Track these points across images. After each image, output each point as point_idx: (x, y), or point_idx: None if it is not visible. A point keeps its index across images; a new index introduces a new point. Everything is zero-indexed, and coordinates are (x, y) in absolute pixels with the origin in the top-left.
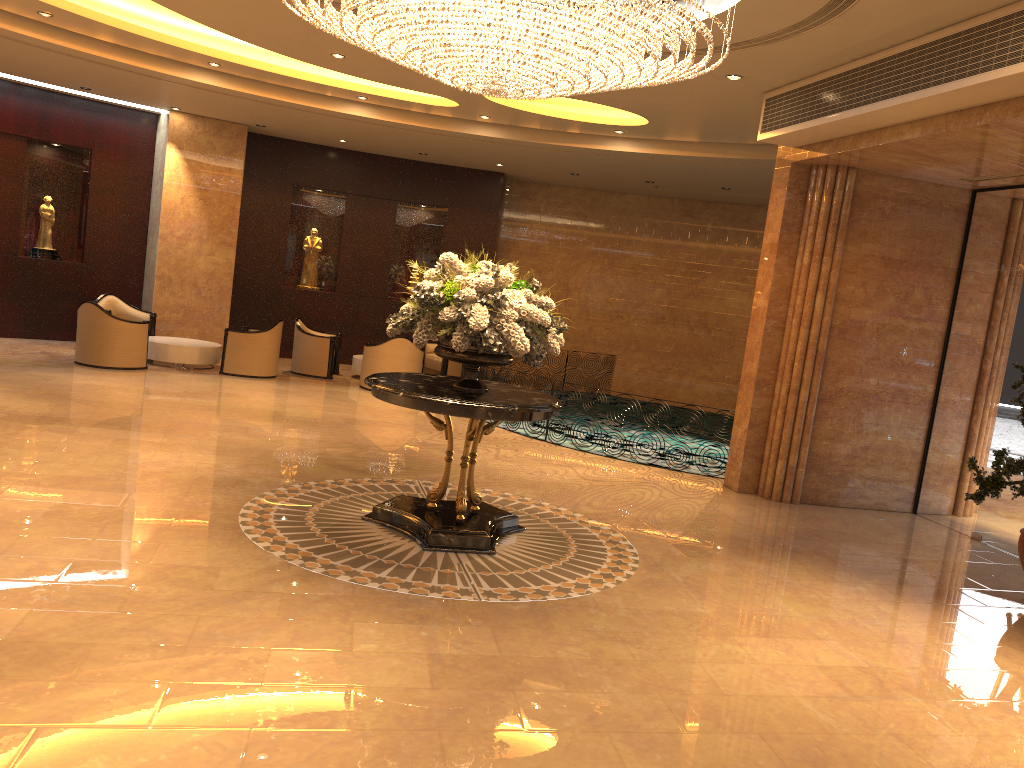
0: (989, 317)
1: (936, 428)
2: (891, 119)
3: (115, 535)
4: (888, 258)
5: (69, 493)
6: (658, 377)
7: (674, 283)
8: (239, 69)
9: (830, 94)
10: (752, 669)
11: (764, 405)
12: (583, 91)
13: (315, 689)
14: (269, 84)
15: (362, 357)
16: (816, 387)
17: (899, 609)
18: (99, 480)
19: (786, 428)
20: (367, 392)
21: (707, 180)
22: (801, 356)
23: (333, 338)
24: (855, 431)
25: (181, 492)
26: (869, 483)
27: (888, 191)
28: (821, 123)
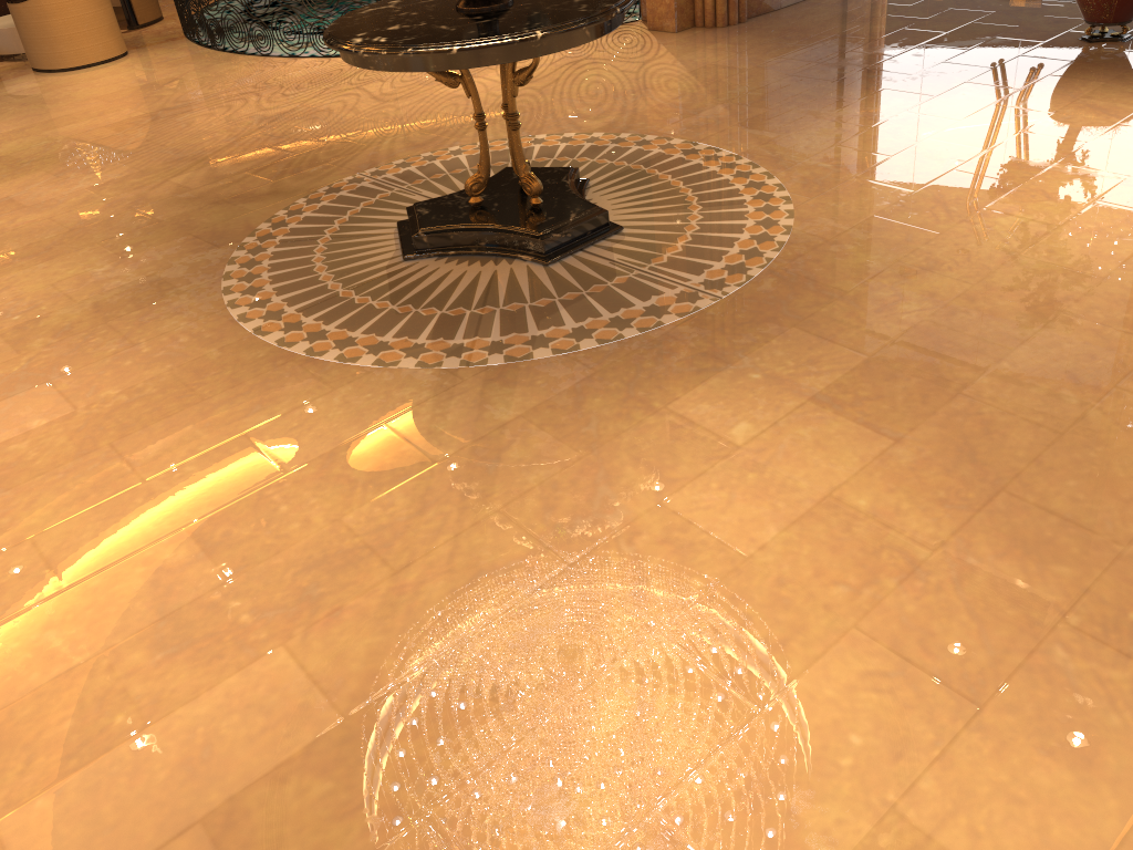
0: None
1: None
2: None
3: (161, 458)
4: None
5: None
6: None
7: None
8: None
9: None
10: (1067, 236)
11: None
12: None
13: (806, 524)
14: None
15: None
16: None
17: (1030, 101)
18: None
19: None
20: (61, 76)
21: None
22: None
23: None
24: None
25: (116, 342)
26: None
27: None
28: None
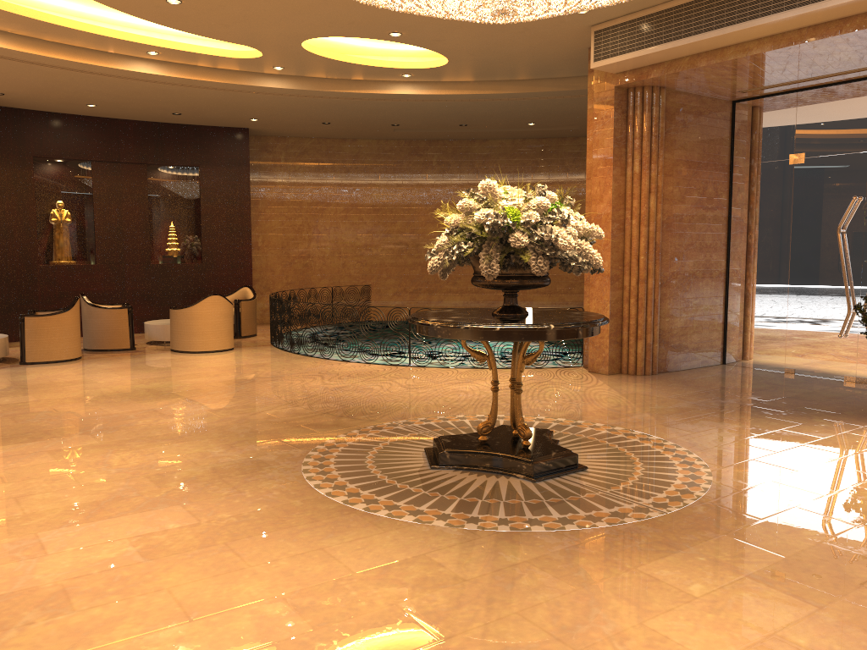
0: (768, 199)
1: (733, 293)
2: (744, 37)
3: (261, 554)
4: (690, 161)
5: (120, 523)
6: (411, 298)
7: (412, 214)
8: (20, 24)
9: (681, 20)
10: None
11: (618, 297)
12: (566, 12)
13: (759, 649)
14: (46, 41)
15: (155, 323)
16: (659, 274)
17: None
18: (122, 500)
19: (641, 313)
20: (189, 355)
21: (454, 118)
22: (645, 250)
23: (130, 307)
24: (684, 306)
25: (228, 489)
26: (696, 346)
27: (685, 105)
28: (675, 46)
